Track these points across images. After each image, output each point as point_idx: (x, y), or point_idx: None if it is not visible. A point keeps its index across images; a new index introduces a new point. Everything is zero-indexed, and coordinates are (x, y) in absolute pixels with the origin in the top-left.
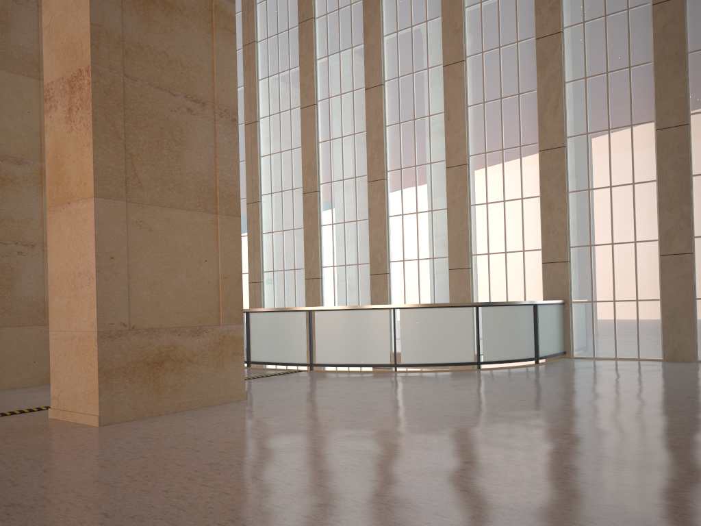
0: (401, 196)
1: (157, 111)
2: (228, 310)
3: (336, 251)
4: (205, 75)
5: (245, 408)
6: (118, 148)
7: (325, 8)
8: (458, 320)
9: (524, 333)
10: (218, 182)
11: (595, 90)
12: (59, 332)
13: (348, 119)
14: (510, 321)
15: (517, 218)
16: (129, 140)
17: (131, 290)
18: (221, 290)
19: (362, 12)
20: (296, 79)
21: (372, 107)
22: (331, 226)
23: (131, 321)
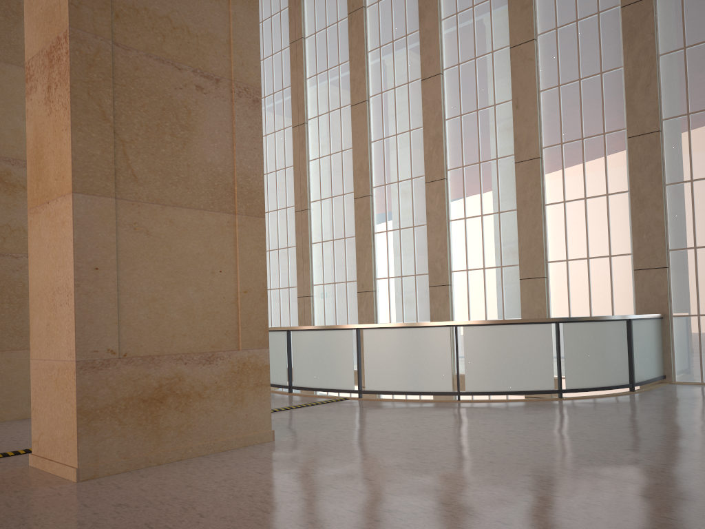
0: (463, 198)
1: (157, 89)
2: (250, 331)
3: (391, 260)
4: (219, 46)
5: (267, 455)
6: (105, 132)
7: None
8: (534, 339)
9: (616, 354)
10: (235, 175)
11: (698, 62)
12: (39, 361)
13: (402, 115)
14: (598, 340)
15: (601, 218)
16: (120, 122)
17: (121, 308)
18: (240, 306)
19: None
20: (345, 75)
21: (430, 100)
22: (385, 233)
23: (121, 347)
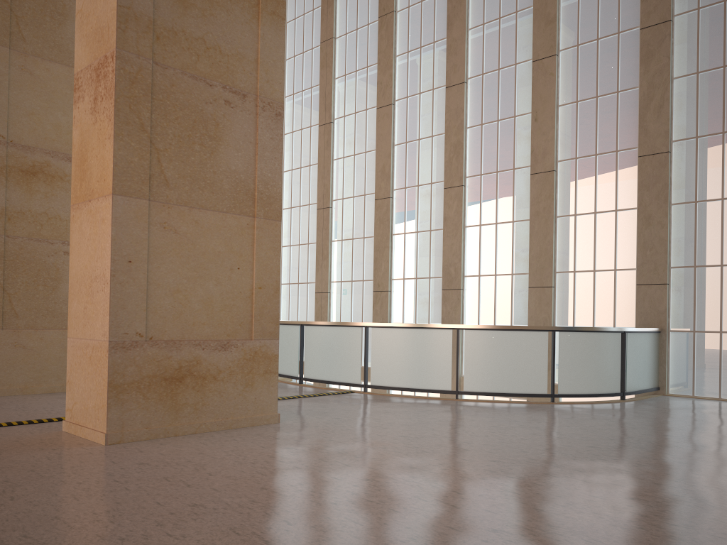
0: (480, 205)
1: (190, 103)
2: (262, 324)
3: (407, 262)
4: (247, 64)
5: (271, 434)
6: (143, 141)
7: (407, 0)
8: (530, 345)
9: (609, 364)
10: (256, 182)
11: (709, 87)
12: (76, 339)
13: (426, 120)
14: (592, 350)
15: (609, 233)
16: (156, 133)
17: (150, 297)
18: (254, 301)
19: (446, 4)
20: (373, 77)
21: (453, 107)
22: (403, 235)
23: (148, 331)
